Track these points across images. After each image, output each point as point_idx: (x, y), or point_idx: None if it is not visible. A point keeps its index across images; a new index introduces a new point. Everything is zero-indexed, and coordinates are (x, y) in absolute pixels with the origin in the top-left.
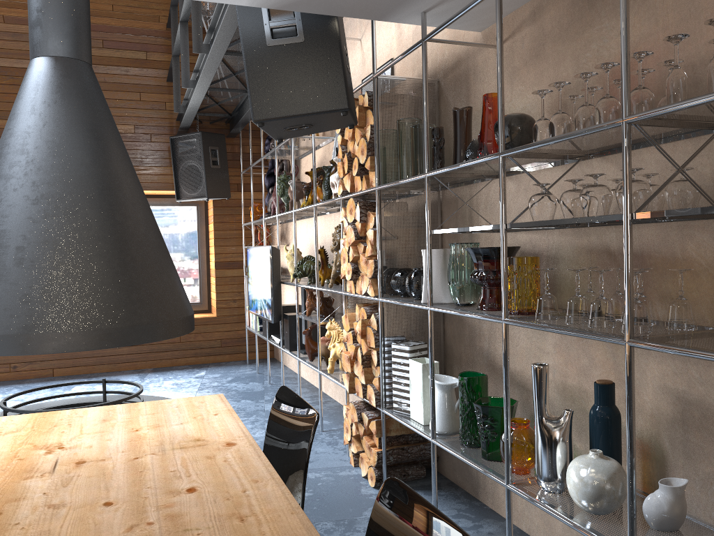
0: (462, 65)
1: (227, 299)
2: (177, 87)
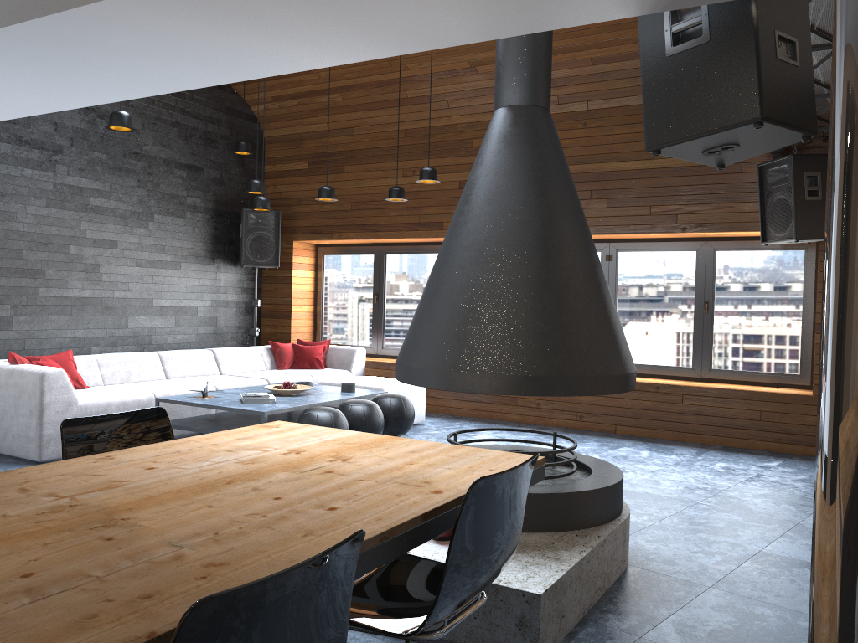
0: None
1: None
2: None
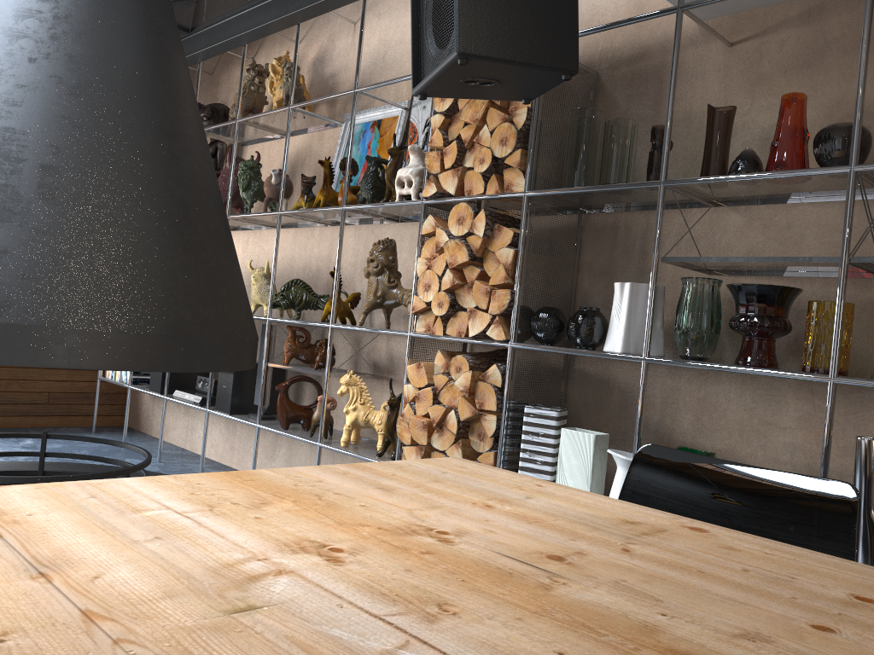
0: (652, 60)
1: None
2: None
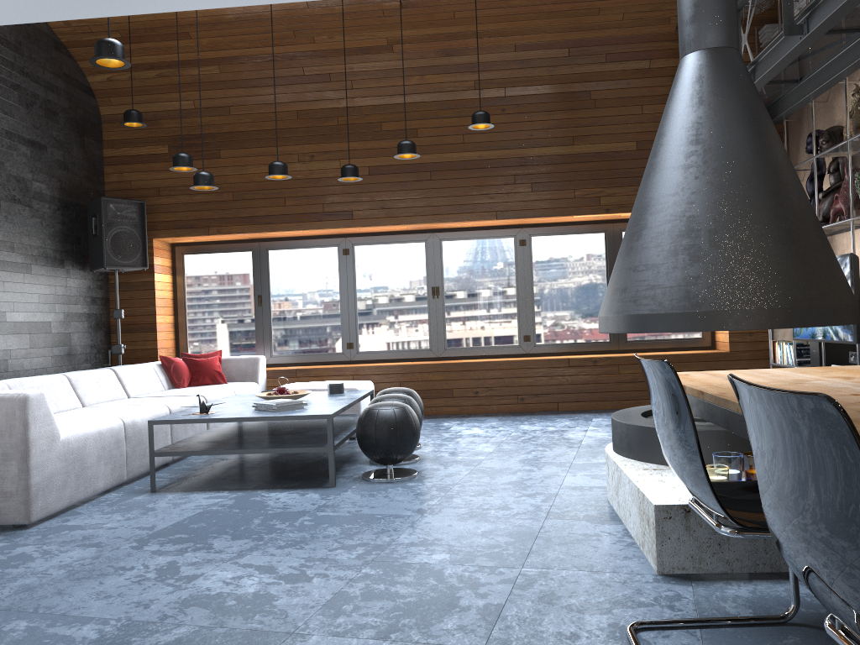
0: None
1: (742, 331)
2: None
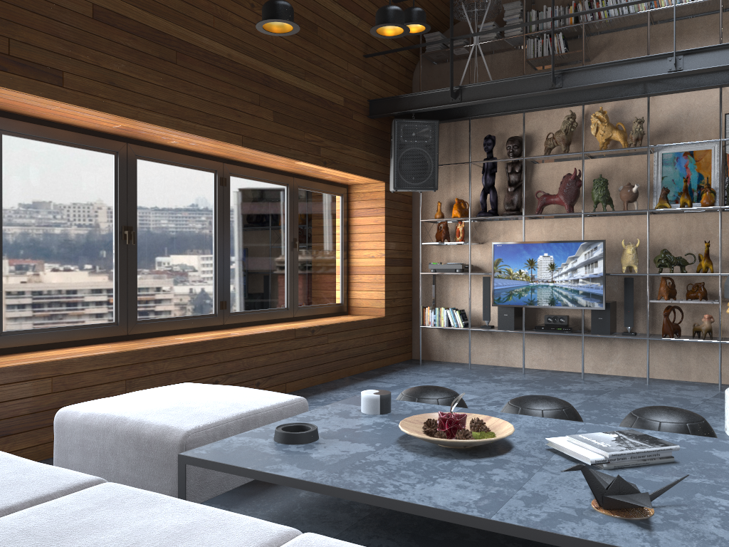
0: None
1: (390, 298)
2: (452, 72)
